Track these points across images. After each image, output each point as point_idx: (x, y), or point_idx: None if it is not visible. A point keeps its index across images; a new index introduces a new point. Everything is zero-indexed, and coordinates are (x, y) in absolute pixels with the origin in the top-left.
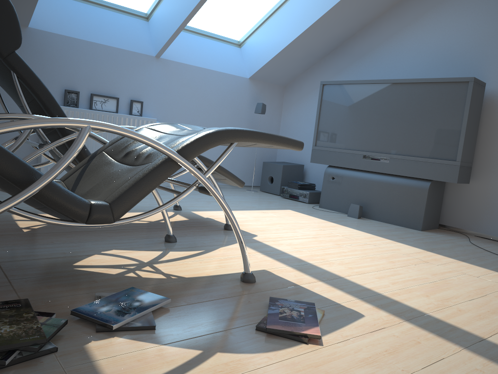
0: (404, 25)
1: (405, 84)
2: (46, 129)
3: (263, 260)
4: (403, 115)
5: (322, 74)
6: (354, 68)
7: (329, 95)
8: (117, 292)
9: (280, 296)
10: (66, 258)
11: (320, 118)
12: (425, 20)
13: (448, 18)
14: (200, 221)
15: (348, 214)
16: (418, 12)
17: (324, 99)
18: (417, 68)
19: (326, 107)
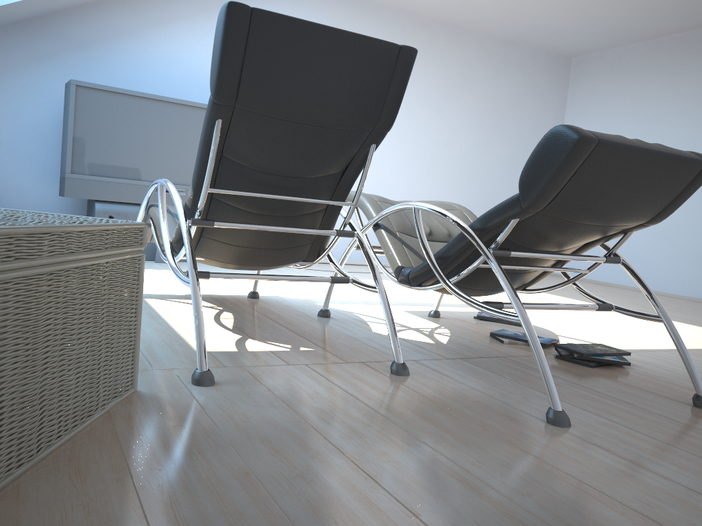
0: (146, 25)
1: (197, 108)
2: (311, 209)
3: (373, 307)
4: (197, 142)
5: (4, 53)
6: (70, 60)
7: (87, 103)
8: (504, 335)
9: (461, 316)
10: (415, 343)
11: (76, 133)
12: (173, 29)
13: (200, 37)
14: (213, 299)
15: (156, 260)
16: (164, 17)
17: (79, 106)
18: (169, 84)
19: (84, 119)
